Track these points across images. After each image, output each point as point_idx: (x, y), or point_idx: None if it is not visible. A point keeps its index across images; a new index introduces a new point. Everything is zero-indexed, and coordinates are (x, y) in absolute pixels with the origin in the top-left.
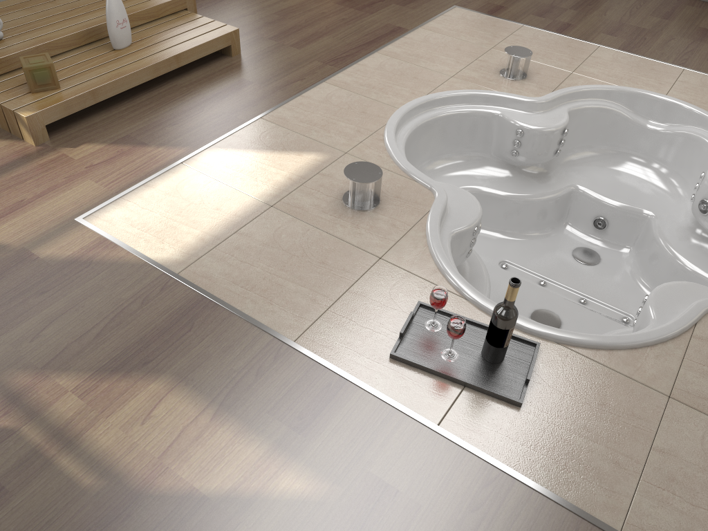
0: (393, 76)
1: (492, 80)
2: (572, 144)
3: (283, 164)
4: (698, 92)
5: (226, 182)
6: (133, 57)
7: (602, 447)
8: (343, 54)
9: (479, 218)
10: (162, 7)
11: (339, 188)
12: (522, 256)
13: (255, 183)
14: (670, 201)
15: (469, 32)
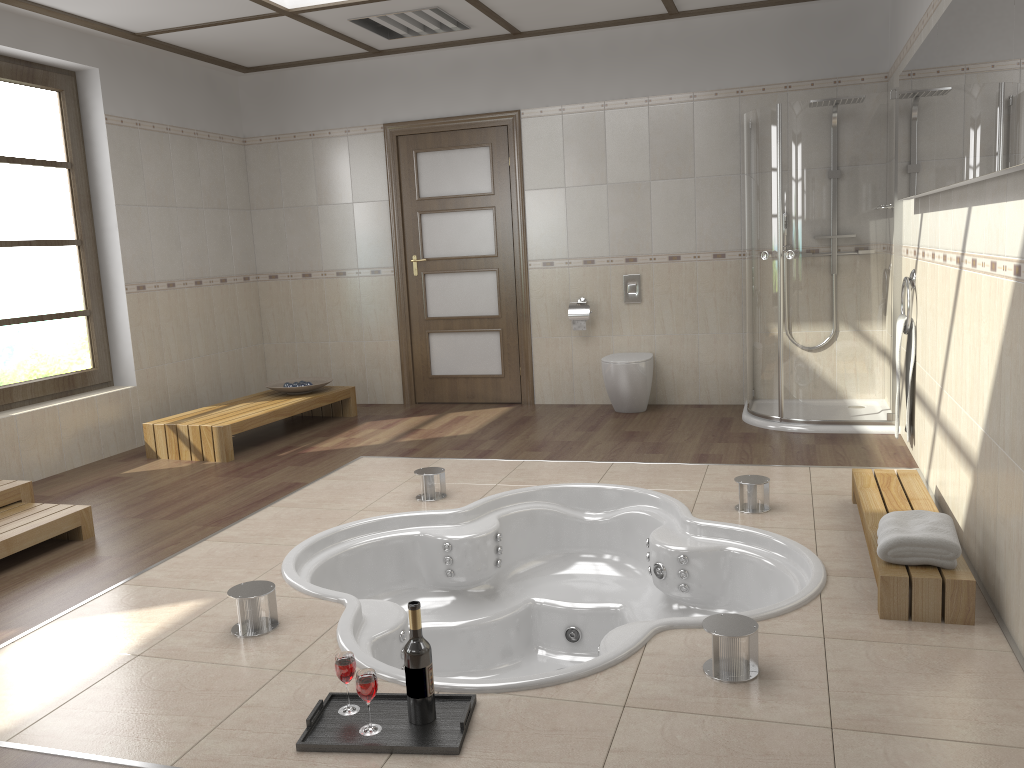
0: (290, 521)
1: (408, 505)
2: (518, 556)
3: (153, 617)
4: (629, 476)
5: (75, 646)
6: None
7: (555, 763)
8: (229, 514)
9: (404, 619)
10: None
11: (227, 623)
12: None
13: (115, 640)
14: (638, 589)
15: (379, 473)
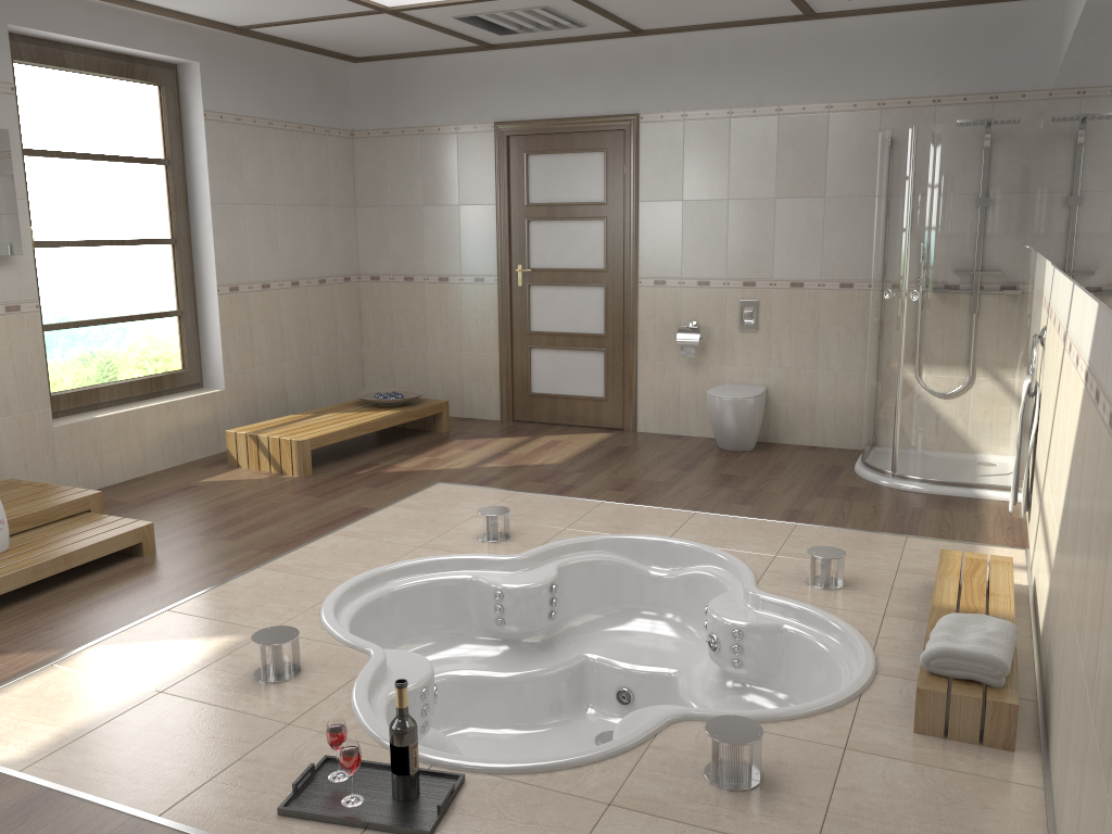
0: (346, 553)
1: (468, 545)
2: (578, 607)
3: (185, 651)
4: (707, 531)
5: (106, 675)
6: (7, 561)
7: None
8: (289, 540)
9: (428, 677)
10: (56, 509)
11: (253, 664)
12: (530, 751)
13: (144, 672)
14: (699, 655)
15: (450, 504)
